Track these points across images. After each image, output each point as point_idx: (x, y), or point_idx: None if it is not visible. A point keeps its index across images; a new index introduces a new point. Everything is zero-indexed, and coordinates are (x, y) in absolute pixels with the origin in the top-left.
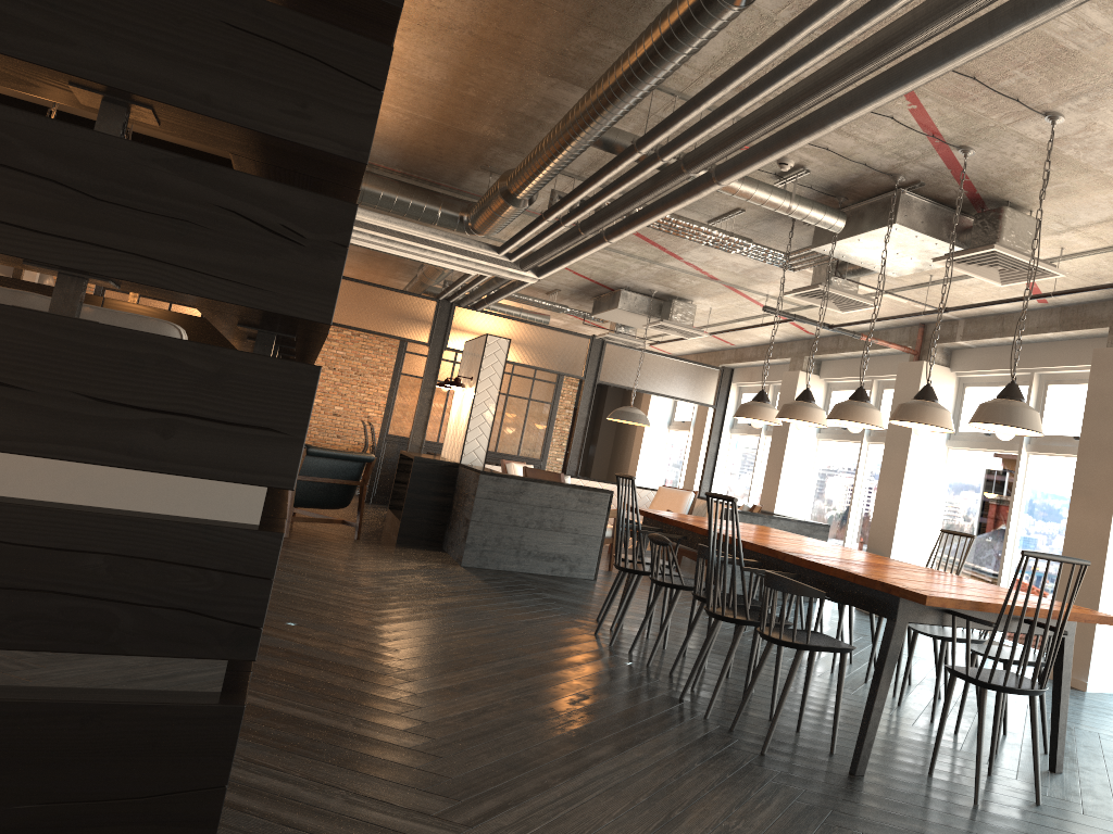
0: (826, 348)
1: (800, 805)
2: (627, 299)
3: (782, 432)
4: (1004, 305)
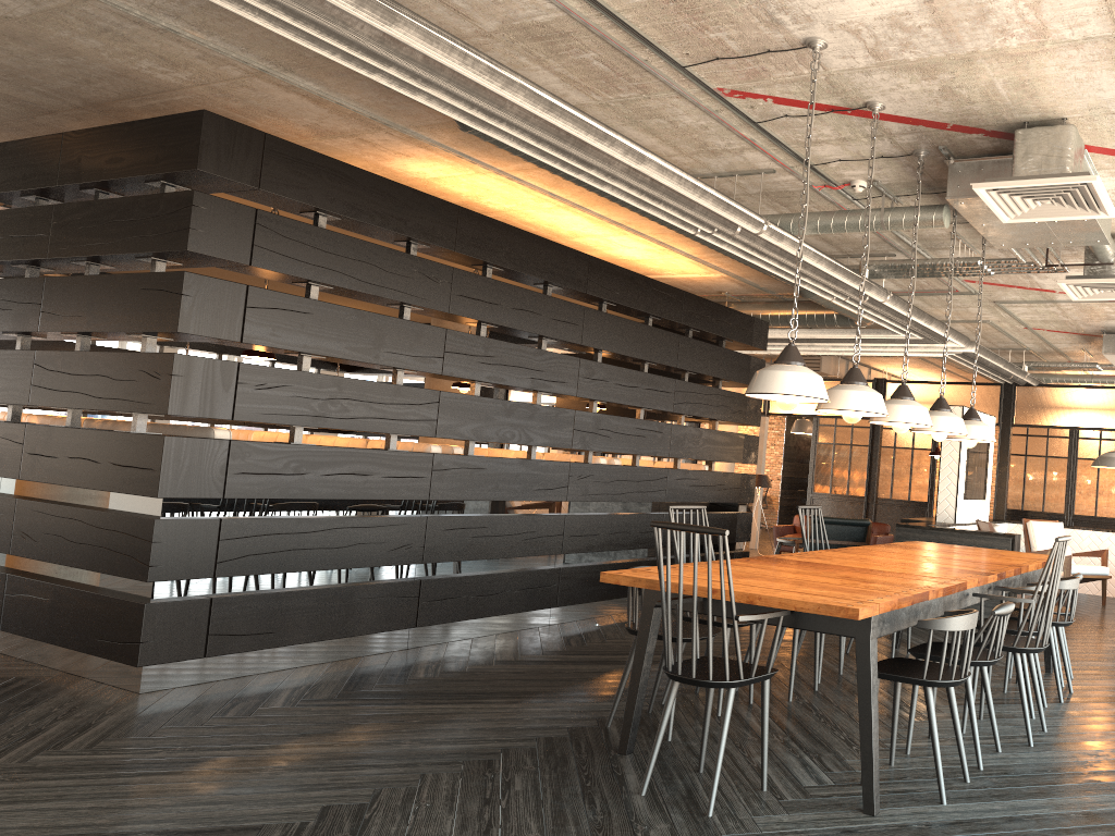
0: None
1: (493, 750)
2: (1110, 342)
3: None
4: None
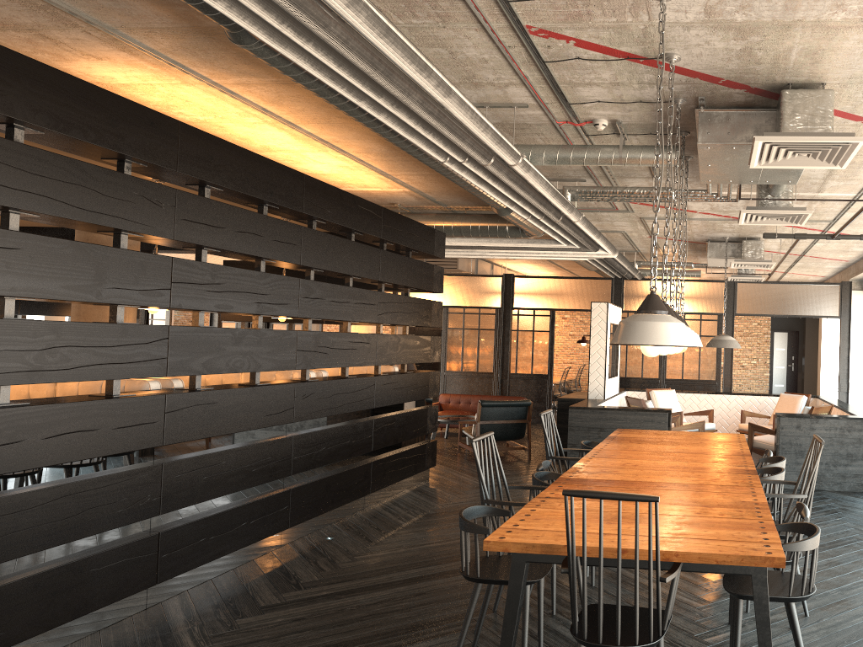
0: None
1: None
2: (713, 248)
3: None
4: None
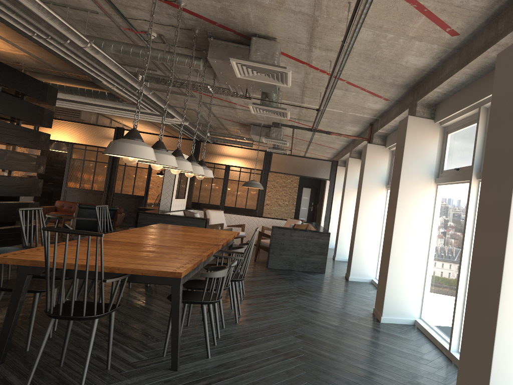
0: (355, 144)
1: None
2: (254, 129)
3: (344, 189)
4: (378, 105)
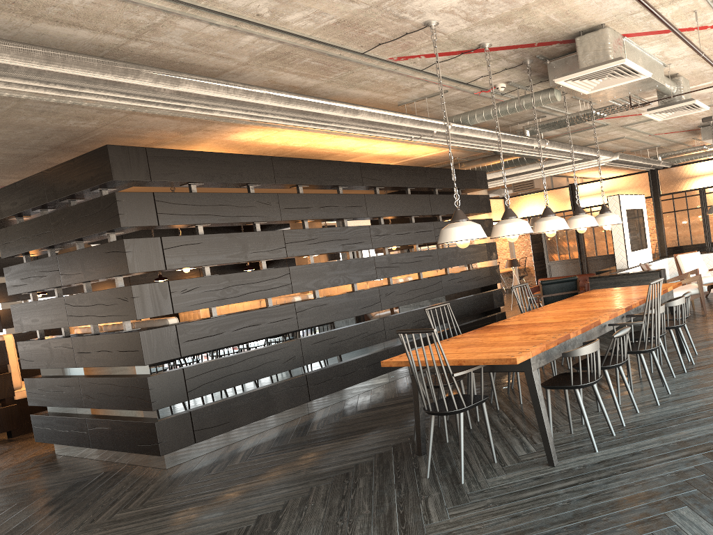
0: None
1: (350, 466)
2: (706, 132)
3: None
4: None
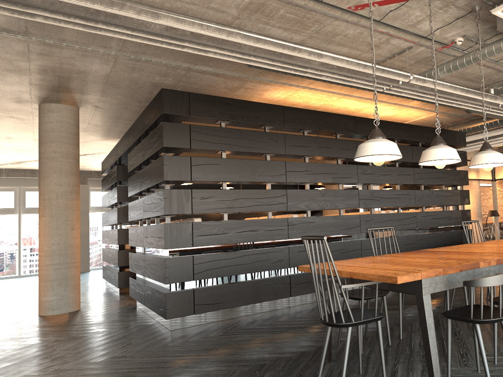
0: None
1: (272, 358)
2: None
3: None
4: None
